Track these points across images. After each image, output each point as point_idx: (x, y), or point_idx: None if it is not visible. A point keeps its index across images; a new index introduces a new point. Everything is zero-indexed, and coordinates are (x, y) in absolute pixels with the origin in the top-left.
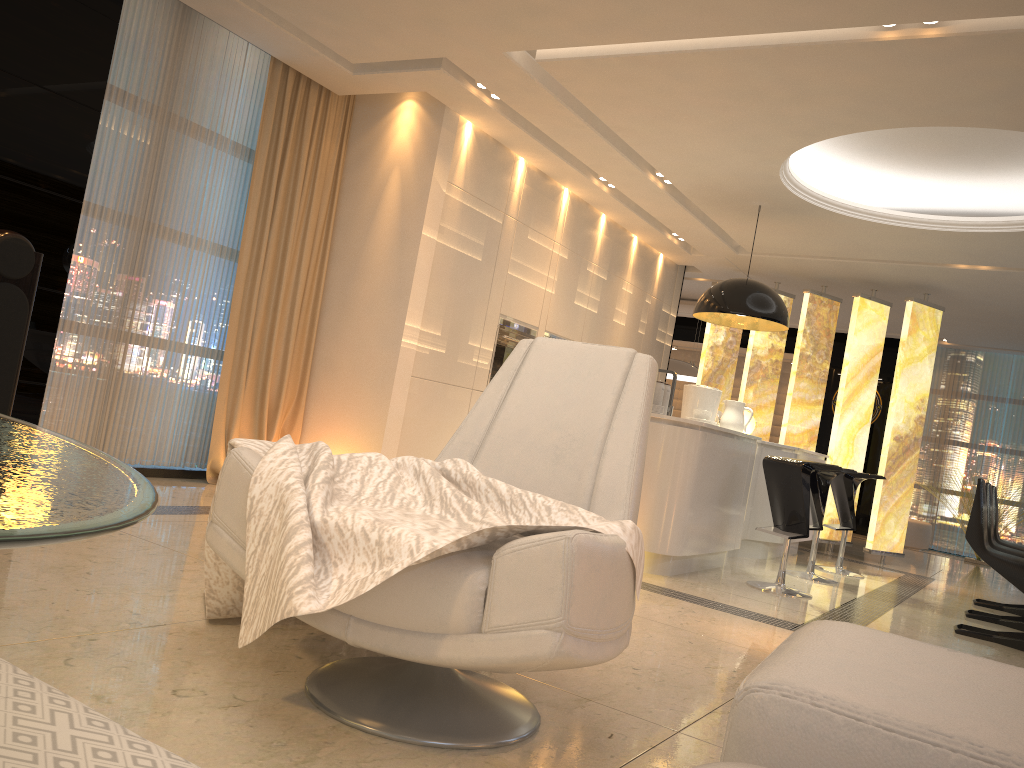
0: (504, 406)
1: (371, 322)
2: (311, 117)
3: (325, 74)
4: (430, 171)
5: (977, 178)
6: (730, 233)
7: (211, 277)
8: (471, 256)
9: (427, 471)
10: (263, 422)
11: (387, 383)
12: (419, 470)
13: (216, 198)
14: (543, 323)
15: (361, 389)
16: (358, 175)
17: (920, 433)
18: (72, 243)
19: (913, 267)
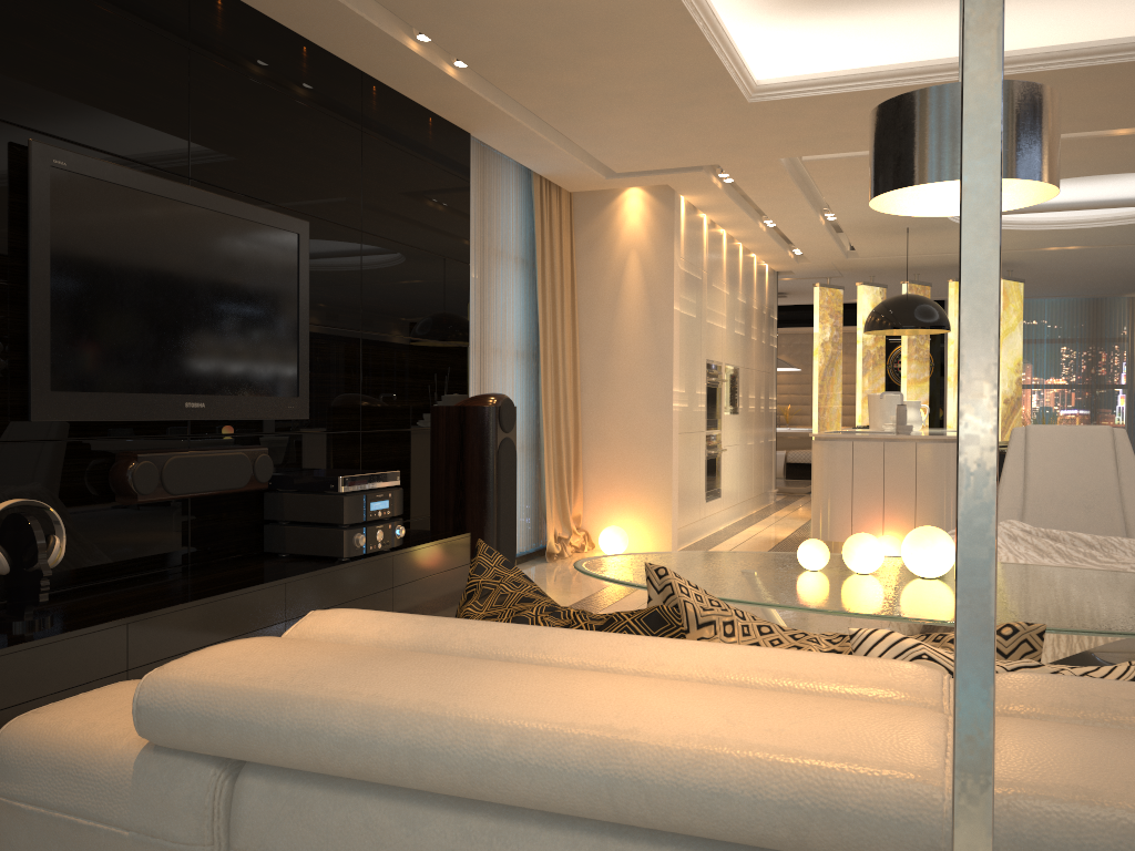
0: (1029, 478)
1: (636, 393)
2: (555, 217)
3: (576, 180)
4: (670, 251)
5: (1084, 182)
6: (856, 246)
7: (516, 381)
8: (691, 315)
9: (1022, 534)
10: (565, 499)
11: (665, 444)
12: (1013, 534)
13: (511, 310)
14: (723, 357)
15: (638, 453)
16: (591, 260)
17: (1020, 393)
18: (468, 383)
19: (1009, 253)
